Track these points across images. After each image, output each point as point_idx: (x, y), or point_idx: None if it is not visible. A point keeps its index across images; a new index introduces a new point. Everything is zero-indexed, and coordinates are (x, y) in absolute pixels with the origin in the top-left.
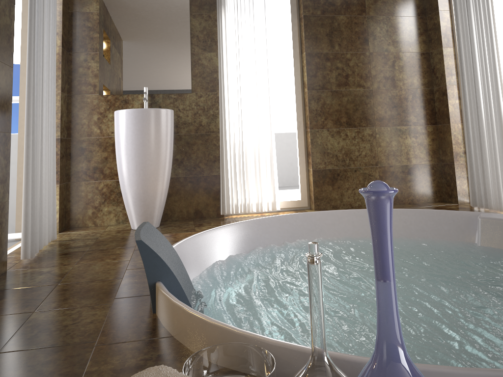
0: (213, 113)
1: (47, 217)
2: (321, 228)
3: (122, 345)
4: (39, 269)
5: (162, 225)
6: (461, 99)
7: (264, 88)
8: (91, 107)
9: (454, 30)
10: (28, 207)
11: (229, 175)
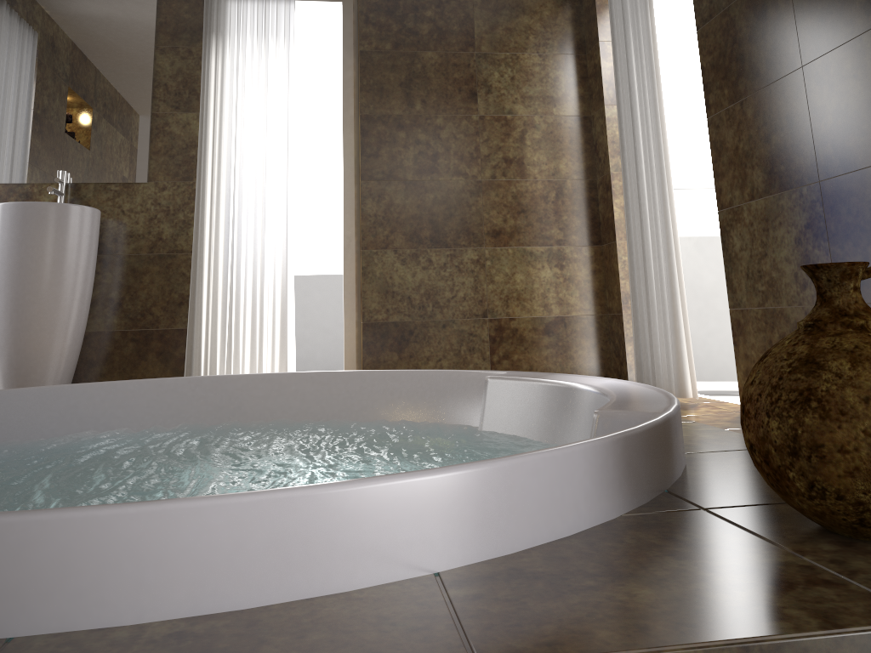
0: (185, 218)
1: None
2: (240, 404)
3: None
4: None
5: None
6: None
7: (281, 176)
8: None
9: None
10: None
11: (204, 330)
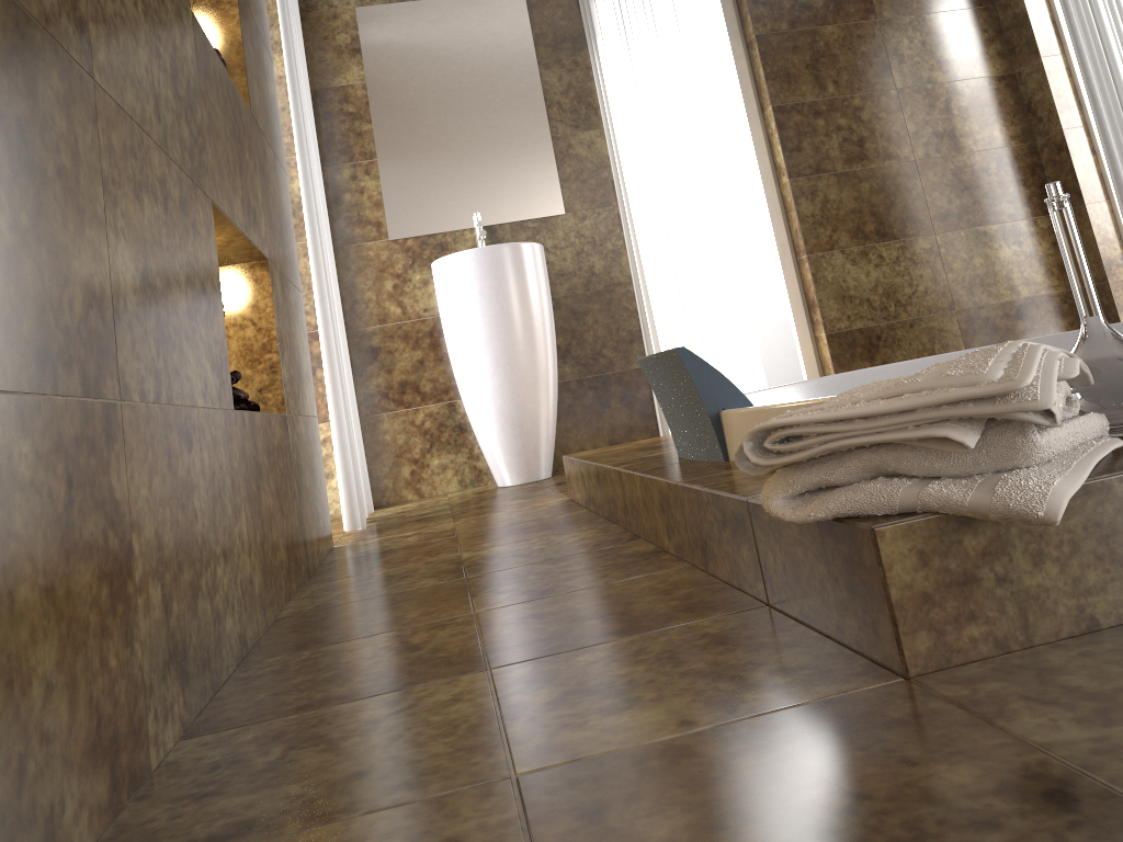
0: (614, 247)
1: (359, 464)
2: None
3: (721, 474)
4: (392, 536)
5: (555, 475)
6: (1099, 153)
7: (704, 186)
8: (377, 267)
9: (1057, 20)
10: (344, 433)
11: None
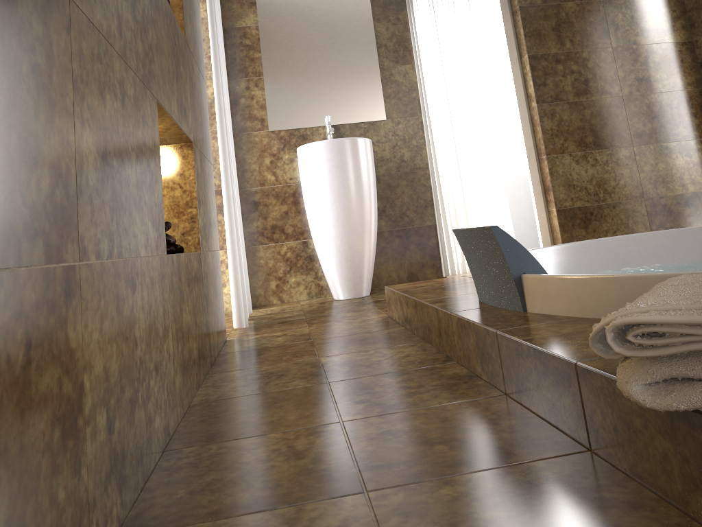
0: (417, 143)
1: (244, 281)
2: (623, 256)
3: (530, 326)
4: (266, 334)
5: (372, 293)
6: None
7: (479, 106)
8: (260, 148)
9: None
10: (236, 261)
11: (448, 224)
